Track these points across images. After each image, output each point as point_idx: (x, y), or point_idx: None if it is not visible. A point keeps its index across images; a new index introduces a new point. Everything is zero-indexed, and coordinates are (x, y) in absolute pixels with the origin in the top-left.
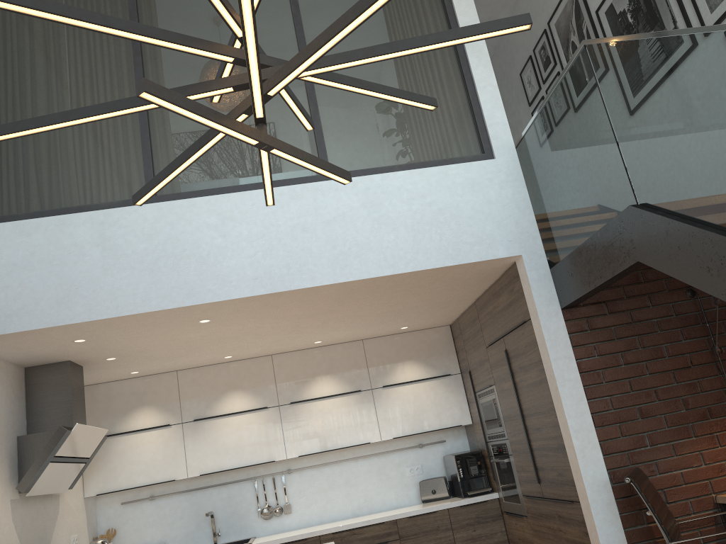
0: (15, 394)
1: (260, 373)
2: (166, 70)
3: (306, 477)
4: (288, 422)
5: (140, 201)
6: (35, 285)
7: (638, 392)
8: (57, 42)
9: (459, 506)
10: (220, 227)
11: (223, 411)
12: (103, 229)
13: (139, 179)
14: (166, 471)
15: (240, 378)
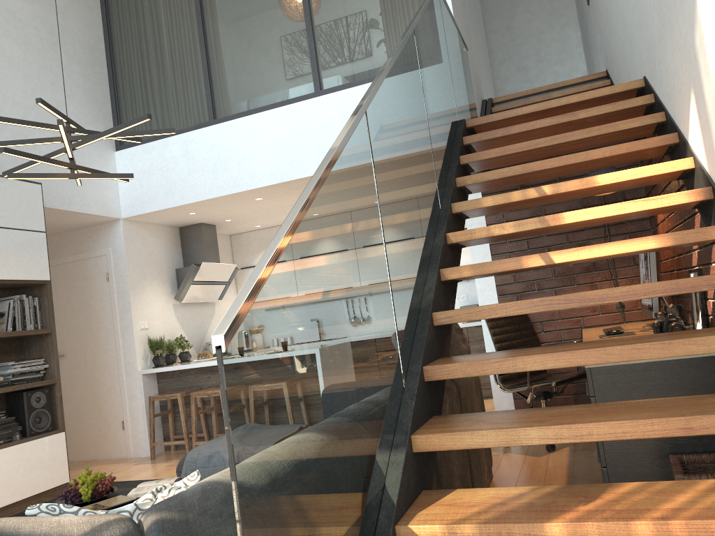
0: (172, 244)
1: None
2: (217, 24)
3: None
4: None
5: (78, 184)
6: (155, 184)
7: (534, 249)
8: (154, 15)
9: (475, 326)
10: (250, 139)
11: None
12: (186, 146)
13: (205, 109)
14: None
15: None
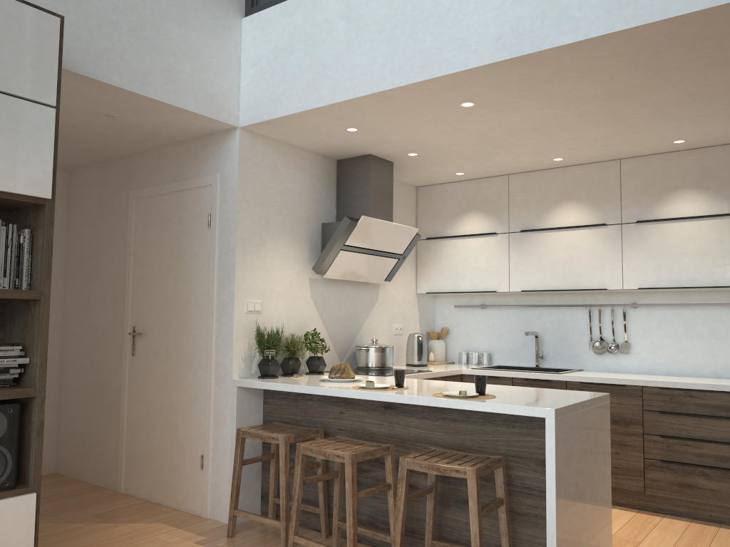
0: (322, 185)
1: (602, 182)
2: None
3: (655, 316)
4: (631, 245)
5: None
6: (293, 68)
7: None
8: None
9: None
10: None
11: (553, 224)
12: None
13: None
14: (489, 281)
15: (577, 187)
